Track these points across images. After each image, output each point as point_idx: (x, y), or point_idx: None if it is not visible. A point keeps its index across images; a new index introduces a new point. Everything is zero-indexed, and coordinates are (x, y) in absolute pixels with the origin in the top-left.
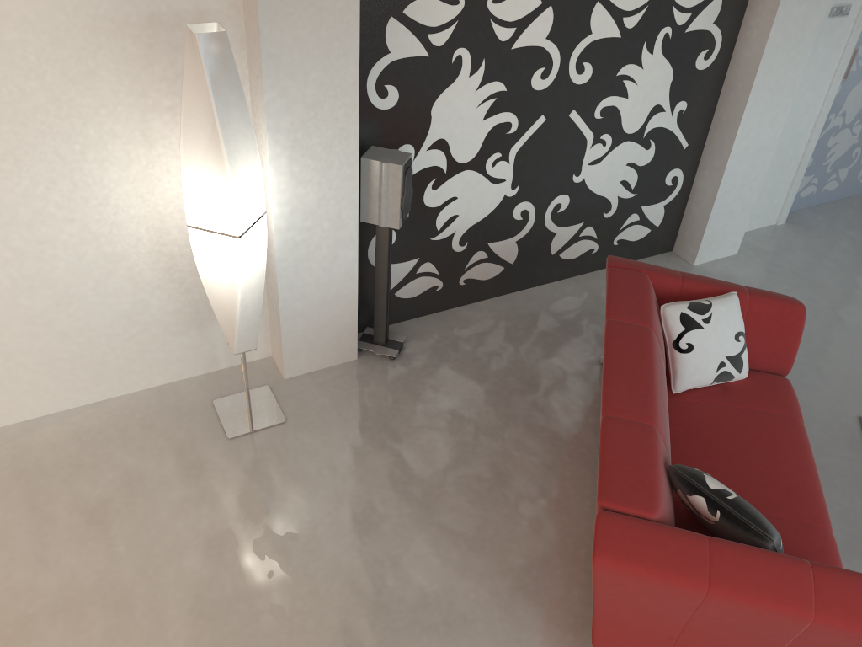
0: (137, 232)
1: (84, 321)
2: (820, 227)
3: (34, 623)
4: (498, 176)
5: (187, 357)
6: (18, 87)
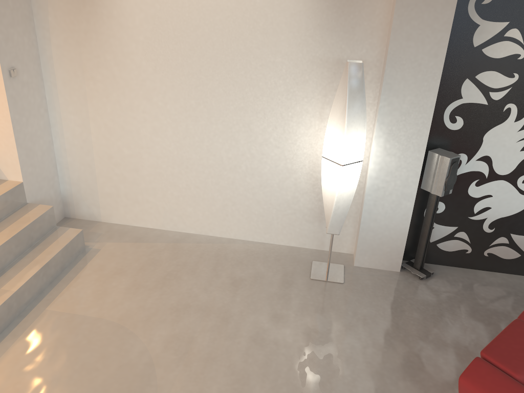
0: (304, 162)
1: (269, 198)
2: None
3: (189, 309)
4: None
5: (309, 236)
6: (275, 82)
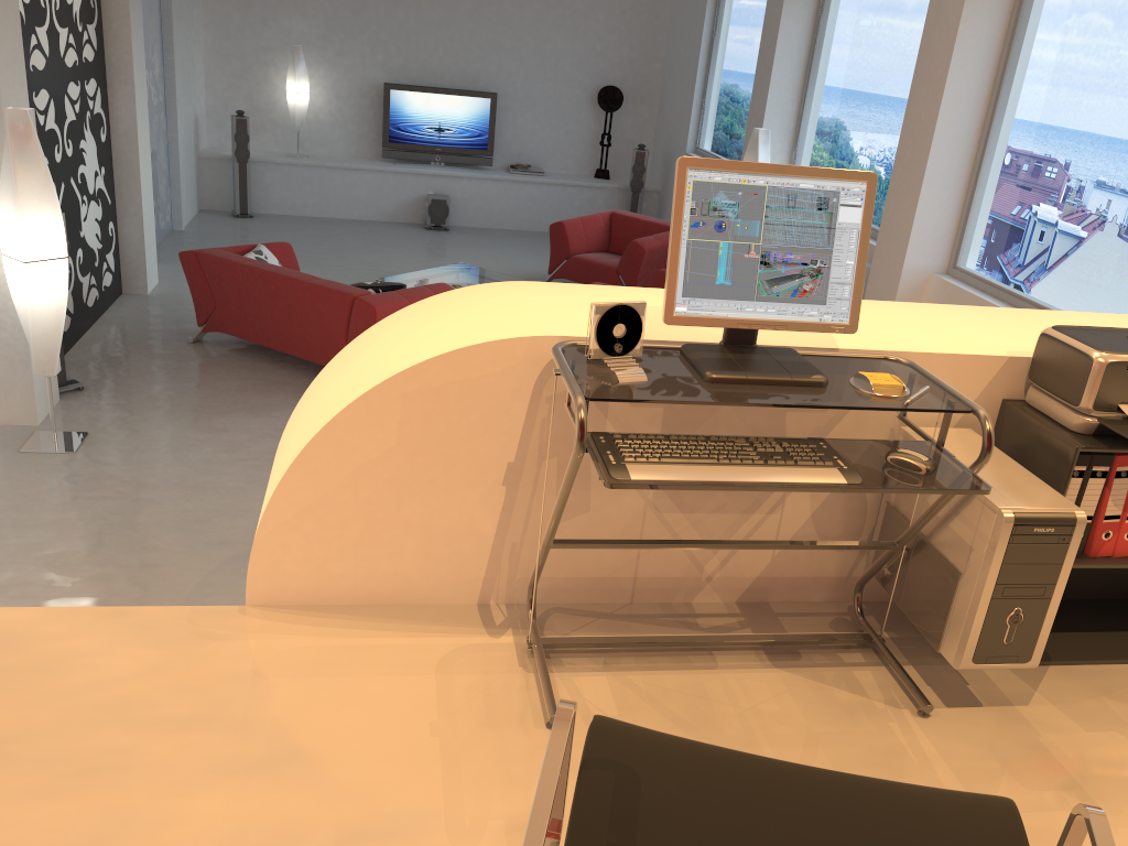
0: None
1: None
2: (175, 258)
3: (156, 532)
4: None
5: None
6: None
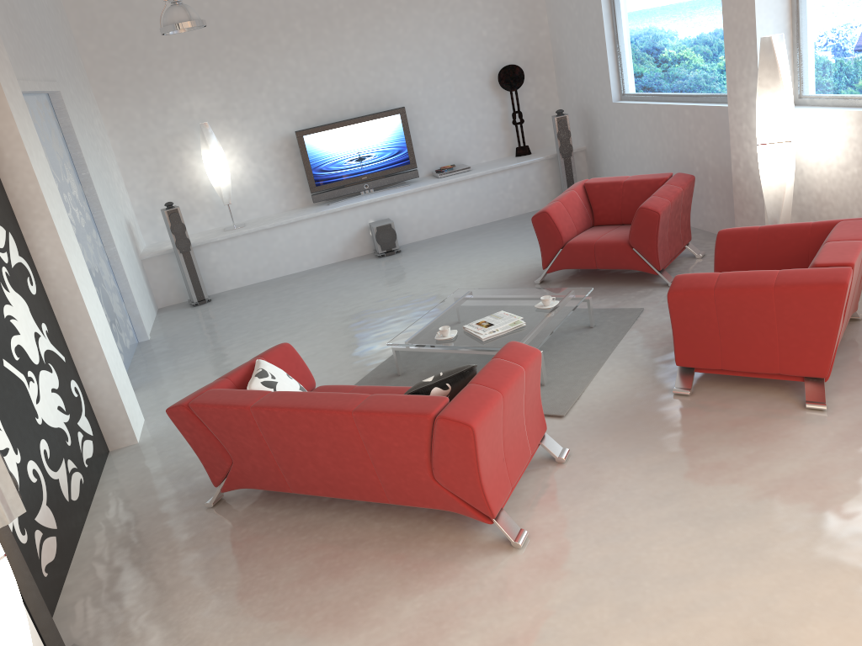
0: None
1: None
2: (152, 378)
3: None
4: (3, 447)
5: None
6: None
